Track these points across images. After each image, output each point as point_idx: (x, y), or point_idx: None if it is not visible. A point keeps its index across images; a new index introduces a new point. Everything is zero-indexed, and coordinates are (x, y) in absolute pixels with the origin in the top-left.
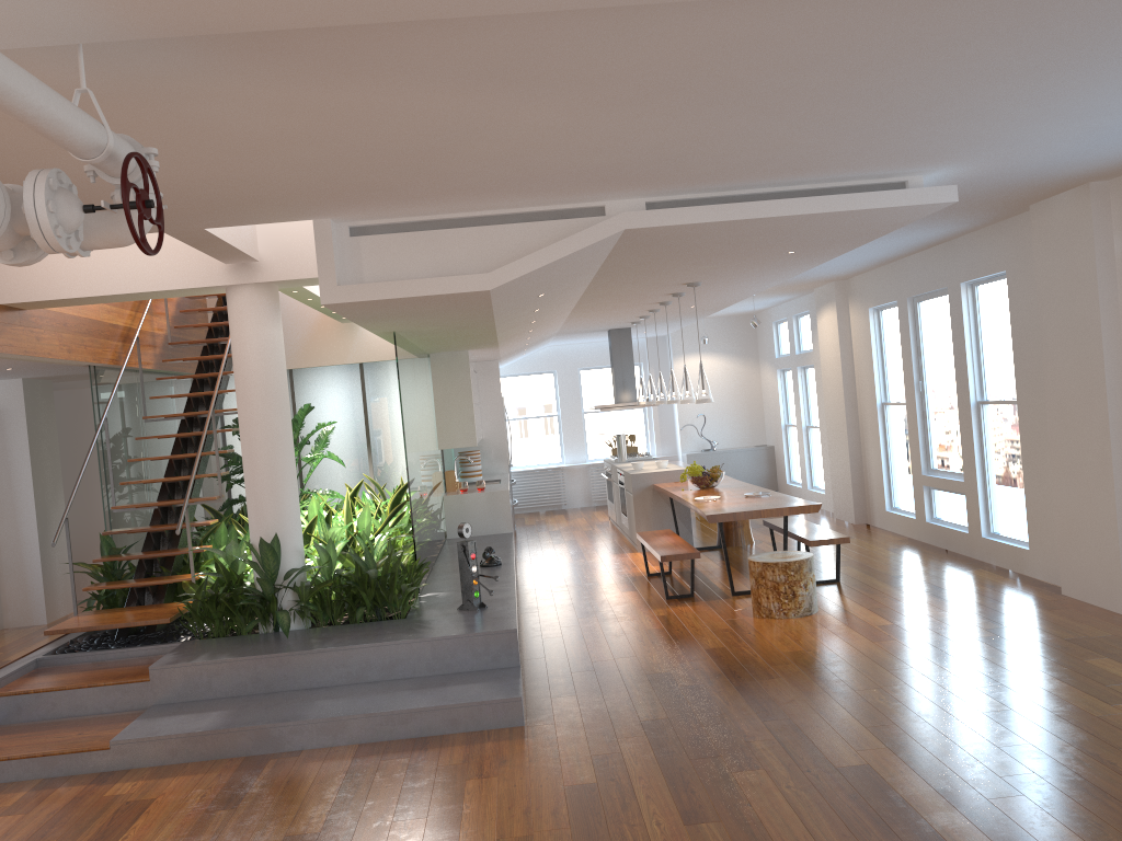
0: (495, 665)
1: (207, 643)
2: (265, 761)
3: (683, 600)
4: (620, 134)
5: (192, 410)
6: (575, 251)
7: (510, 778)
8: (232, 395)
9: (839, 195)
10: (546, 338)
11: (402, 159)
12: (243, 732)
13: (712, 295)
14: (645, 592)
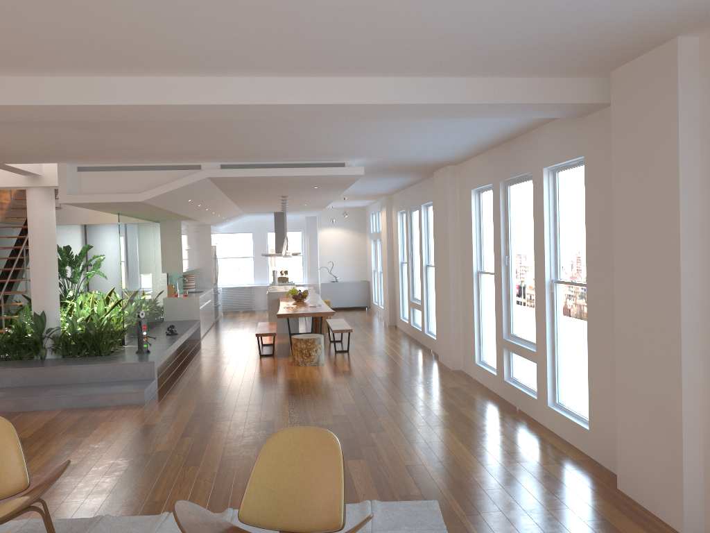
0: (143, 378)
1: (5, 362)
2: (18, 414)
3: (267, 357)
4: (176, 144)
5: (18, 245)
6: (183, 186)
7: (122, 421)
8: None
9: (309, 168)
10: (238, 215)
11: (81, 147)
12: (10, 400)
13: (307, 200)
14: (253, 352)
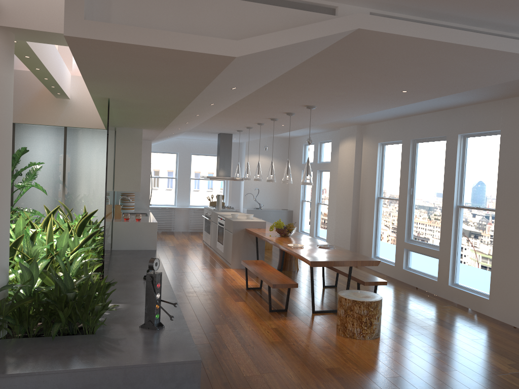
0: None
1: None
2: None
3: (281, 314)
4: None
5: None
6: (316, 38)
7: None
8: None
9: (514, 40)
10: (182, 132)
11: None
12: None
13: (305, 118)
14: (252, 304)
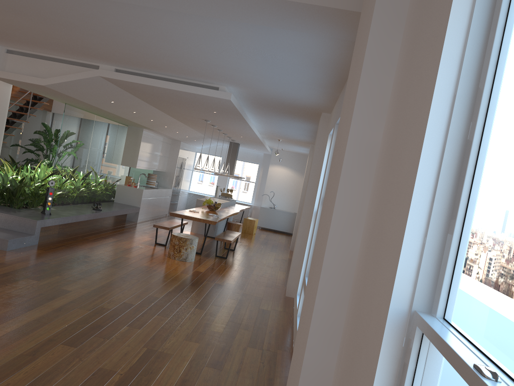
0: (26, 232)
1: None
2: None
3: (159, 245)
4: (40, 29)
5: (11, 117)
6: (78, 79)
7: None
8: (57, 122)
9: (184, 84)
10: (203, 138)
11: None
12: None
13: (235, 131)
14: (155, 240)
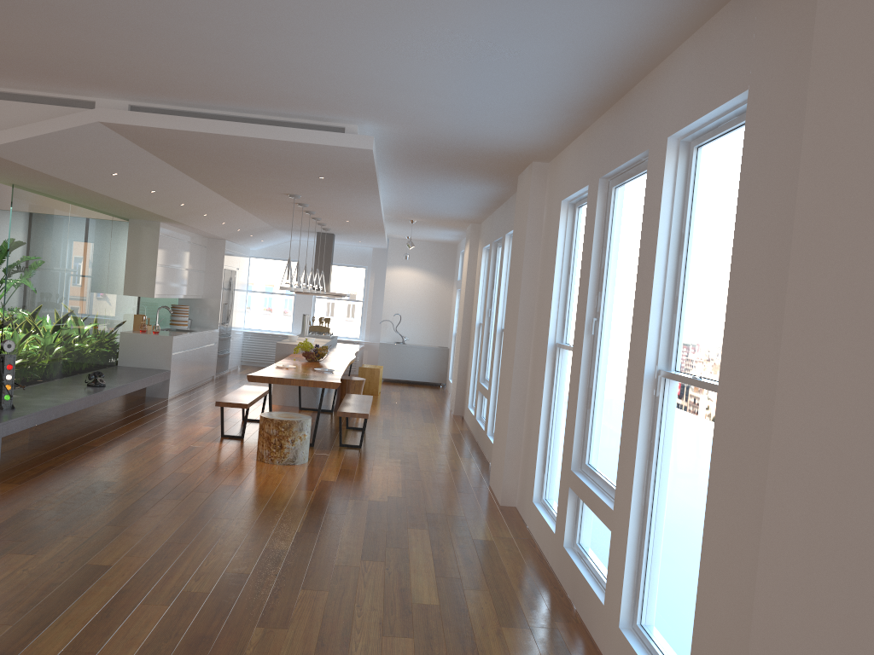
0: None
1: None
2: None
3: (231, 439)
4: None
5: None
6: (54, 131)
7: None
8: None
9: (277, 127)
10: (266, 230)
11: None
12: None
13: (341, 212)
14: (217, 430)
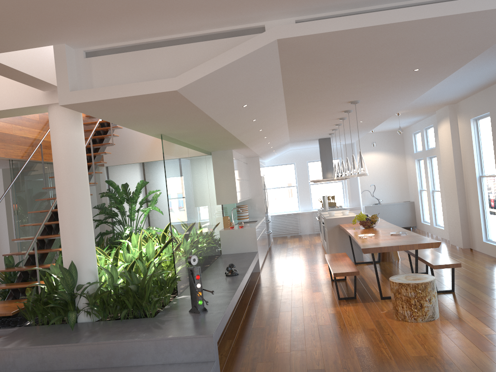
0: (198, 359)
1: (30, 330)
2: None
3: (348, 301)
4: None
5: None
6: (239, 58)
7: None
8: (114, 176)
9: (452, 1)
10: (284, 144)
11: None
12: None
13: (370, 112)
14: (327, 293)
